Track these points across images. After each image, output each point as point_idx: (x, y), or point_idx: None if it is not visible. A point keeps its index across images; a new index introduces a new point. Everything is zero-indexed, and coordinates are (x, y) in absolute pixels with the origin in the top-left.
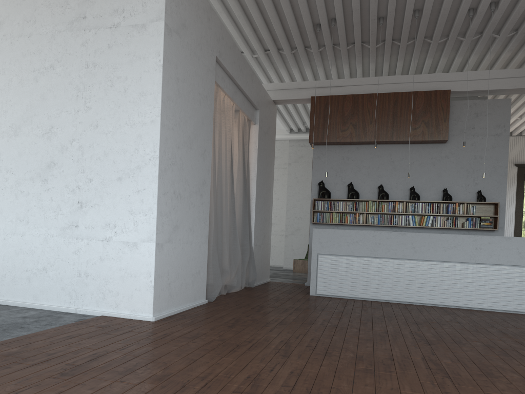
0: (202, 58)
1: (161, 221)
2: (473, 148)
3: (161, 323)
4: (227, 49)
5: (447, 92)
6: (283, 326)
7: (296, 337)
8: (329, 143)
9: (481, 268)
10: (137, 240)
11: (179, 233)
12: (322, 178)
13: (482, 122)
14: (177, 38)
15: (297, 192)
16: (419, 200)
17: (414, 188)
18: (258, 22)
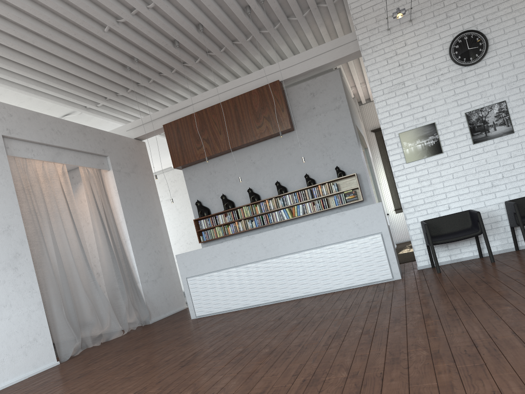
0: None
1: None
2: (320, 127)
3: None
4: (23, 122)
5: (277, 83)
6: (76, 380)
7: None
8: (192, 163)
9: (328, 249)
10: None
11: None
12: (198, 197)
13: (320, 100)
14: None
15: None
16: (284, 193)
17: (278, 182)
18: (69, 81)
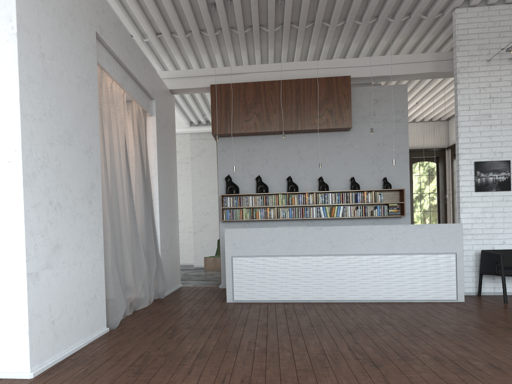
0: (77, 32)
1: (33, 243)
2: (376, 134)
3: (41, 382)
4: (110, 25)
5: (348, 78)
6: (204, 361)
7: (221, 380)
8: (233, 134)
9: (399, 258)
10: (1, 272)
11: (63, 253)
12: (228, 172)
13: (382, 109)
14: (37, 0)
15: (202, 187)
16: (328, 191)
17: (322, 178)
18: None
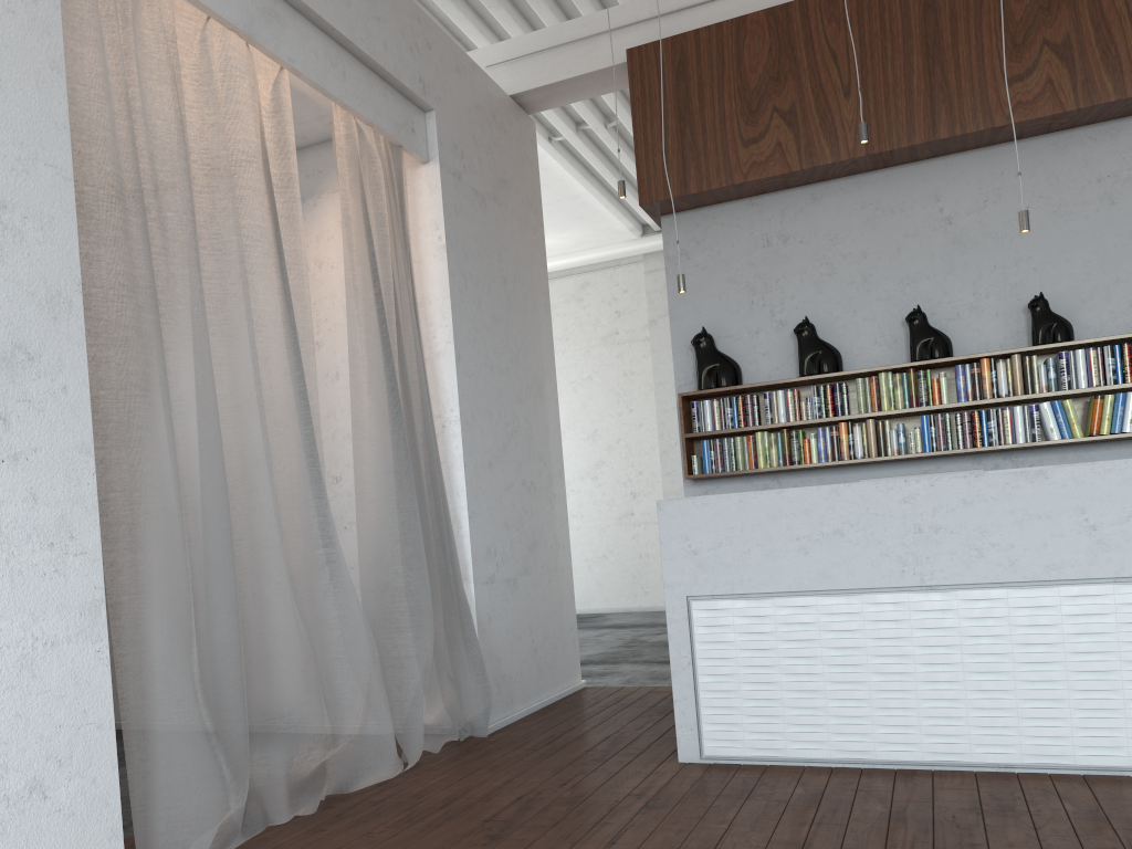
0: None
1: None
2: None
3: None
4: None
5: None
6: None
7: None
8: (710, 196)
9: None
10: None
11: None
12: (704, 323)
13: None
14: None
15: None
16: (1072, 342)
17: (1044, 300)
18: None
